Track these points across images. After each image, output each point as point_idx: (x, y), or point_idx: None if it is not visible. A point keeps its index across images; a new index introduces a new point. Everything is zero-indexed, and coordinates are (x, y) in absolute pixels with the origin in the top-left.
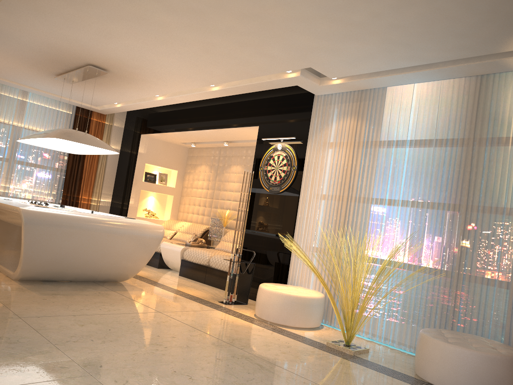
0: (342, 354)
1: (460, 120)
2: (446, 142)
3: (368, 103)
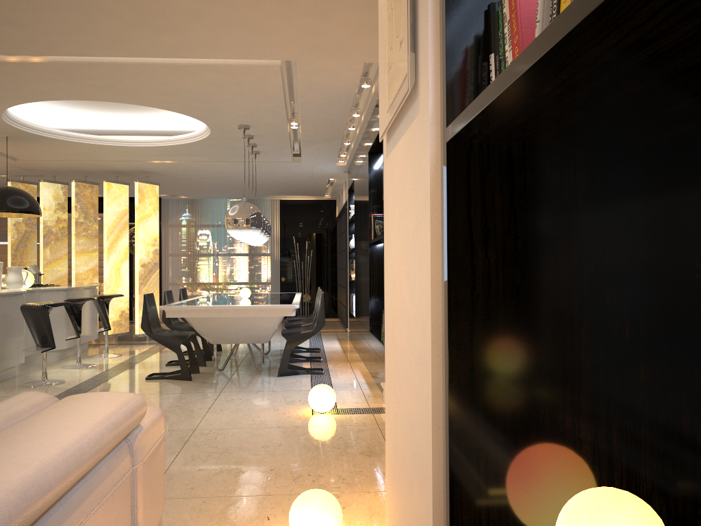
0: None
1: None
2: None
3: (198, 206)
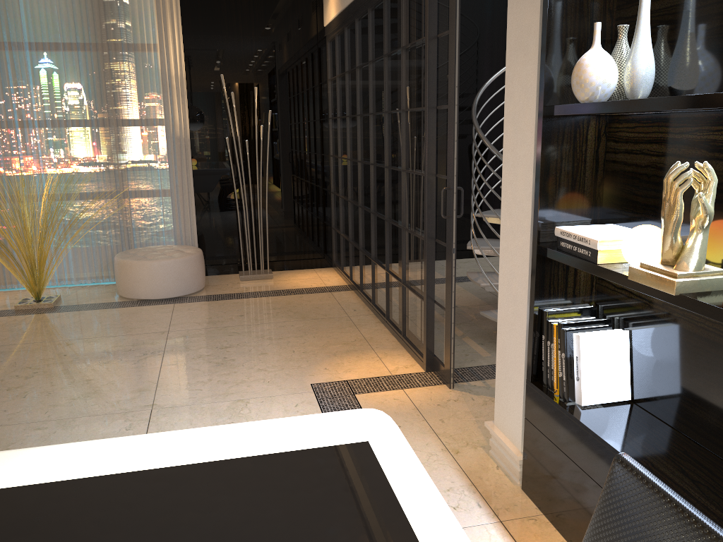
0: (44, 310)
1: (88, 24)
2: (77, 50)
3: None
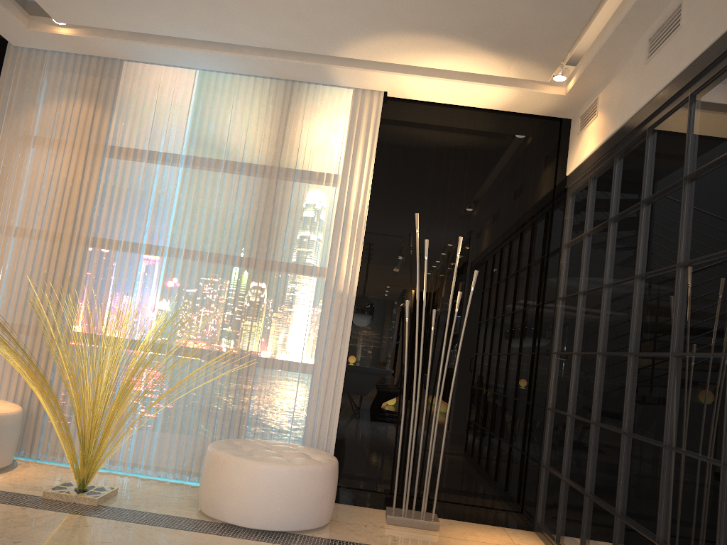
0: (78, 508)
1: (262, 138)
2: (241, 167)
3: (117, 82)
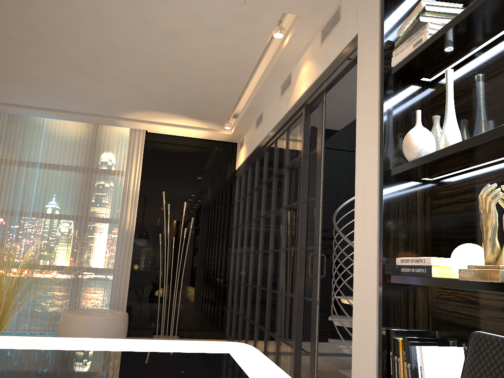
0: None
1: (82, 154)
2: (71, 169)
3: None
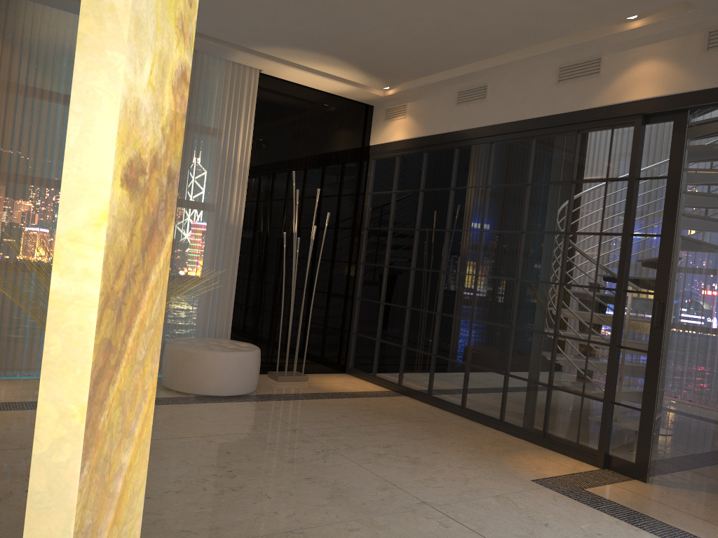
0: None
1: None
2: None
3: (24, 22)
